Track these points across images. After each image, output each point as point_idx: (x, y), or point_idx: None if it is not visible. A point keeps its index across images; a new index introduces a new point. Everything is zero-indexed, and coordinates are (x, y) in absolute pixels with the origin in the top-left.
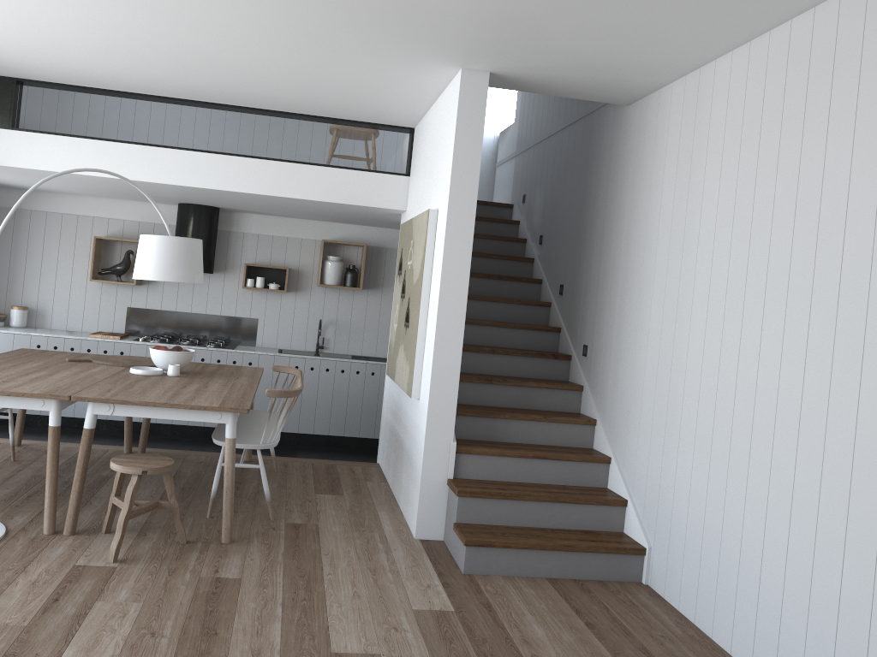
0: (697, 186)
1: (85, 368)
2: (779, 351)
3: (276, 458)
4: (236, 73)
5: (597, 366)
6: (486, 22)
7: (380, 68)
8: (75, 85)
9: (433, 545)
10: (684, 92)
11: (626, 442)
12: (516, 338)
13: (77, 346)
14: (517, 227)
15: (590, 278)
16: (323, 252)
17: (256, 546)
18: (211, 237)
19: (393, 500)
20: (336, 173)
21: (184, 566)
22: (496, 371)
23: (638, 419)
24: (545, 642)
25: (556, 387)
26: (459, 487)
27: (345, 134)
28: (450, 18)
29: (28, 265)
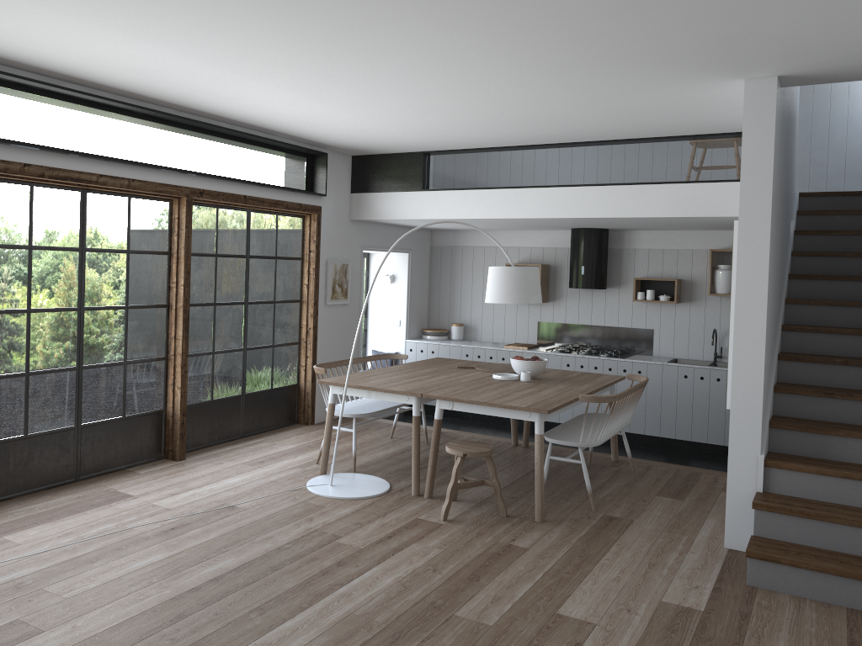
0: None
1: (462, 373)
2: None
3: (644, 461)
4: (560, 120)
5: None
6: (718, 44)
7: (670, 94)
8: (462, 148)
9: (739, 556)
10: None
11: None
12: None
13: (494, 355)
14: None
15: None
16: (716, 261)
17: (561, 528)
18: (600, 256)
19: None
20: (684, 188)
21: (491, 532)
22: (852, 385)
23: None
24: None
25: None
26: (758, 500)
27: (693, 149)
28: (680, 49)
29: (462, 290)
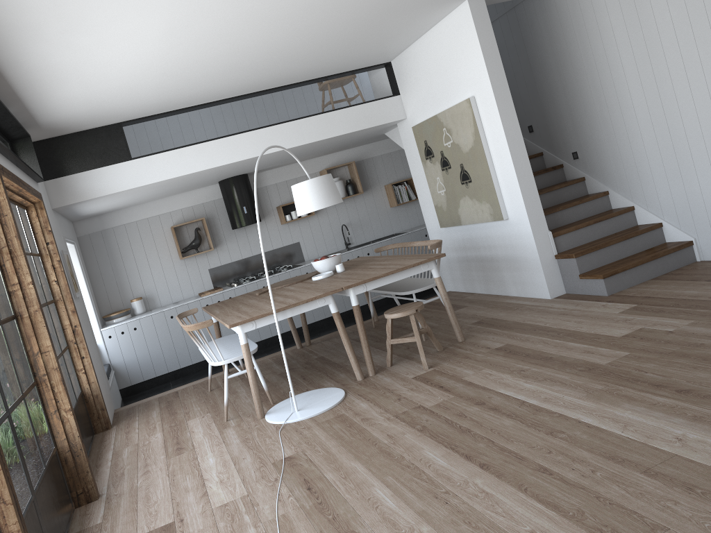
0: (647, 17)
1: (282, 290)
2: None
3: None
4: (302, 57)
5: (592, 160)
6: None
7: (411, 18)
8: (163, 112)
9: (566, 296)
10: None
11: (643, 191)
12: None
13: (198, 305)
14: None
15: (560, 110)
16: None
17: (480, 335)
18: (252, 195)
19: (499, 296)
20: (354, 109)
21: (467, 354)
22: None
23: (649, 173)
24: (704, 292)
25: (570, 184)
26: (571, 253)
27: (348, 82)
28: None
29: (127, 267)
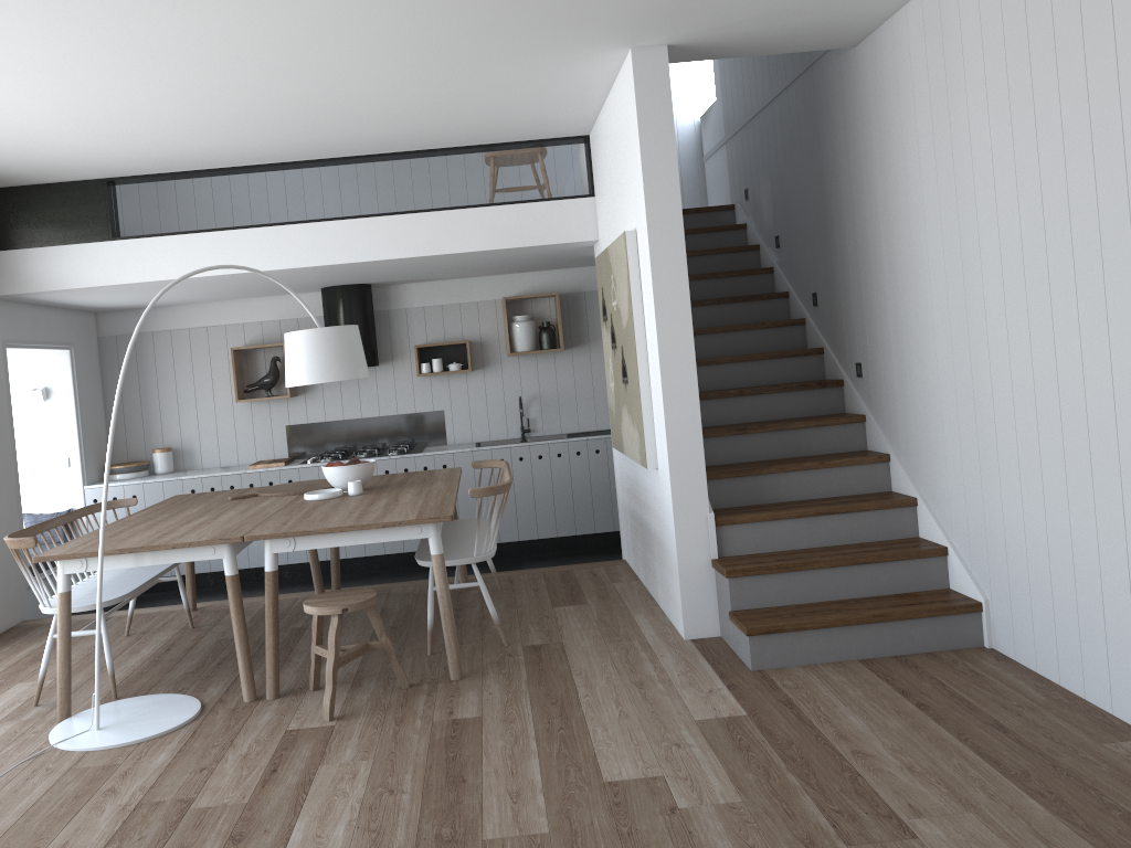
0: (961, 130)
1: (252, 504)
2: (1104, 318)
3: (497, 574)
4: (359, 115)
5: (878, 386)
6: None
7: (530, 71)
8: (174, 171)
9: (709, 643)
10: (923, 14)
11: (932, 475)
12: (767, 371)
13: (237, 482)
14: (745, 233)
15: (848, 277)
16: (507, 313)
17: (492, 677)
18: (368, 321)
19: (650, 600)
20: (502, 211)
21: (412, 713)
22: (749, 417)
23: (942, 442)
24: (868, 734)
25: (830, 423)
26: (727, 566)
27: (505, 161)
28: None
29: (162, 398)
